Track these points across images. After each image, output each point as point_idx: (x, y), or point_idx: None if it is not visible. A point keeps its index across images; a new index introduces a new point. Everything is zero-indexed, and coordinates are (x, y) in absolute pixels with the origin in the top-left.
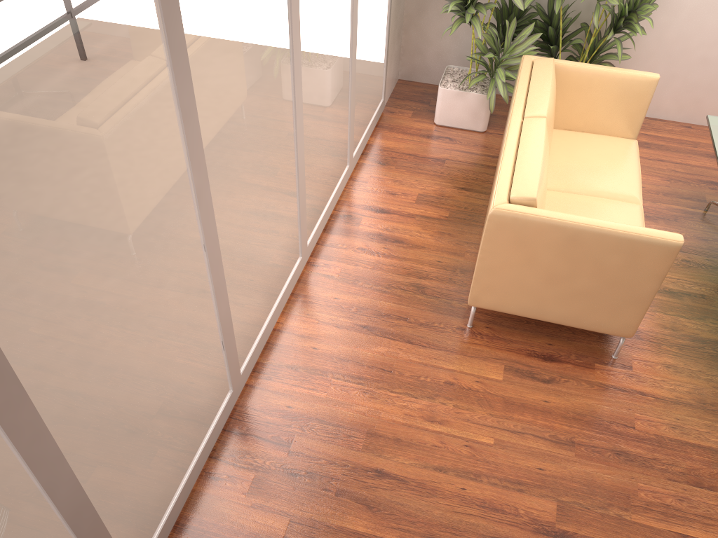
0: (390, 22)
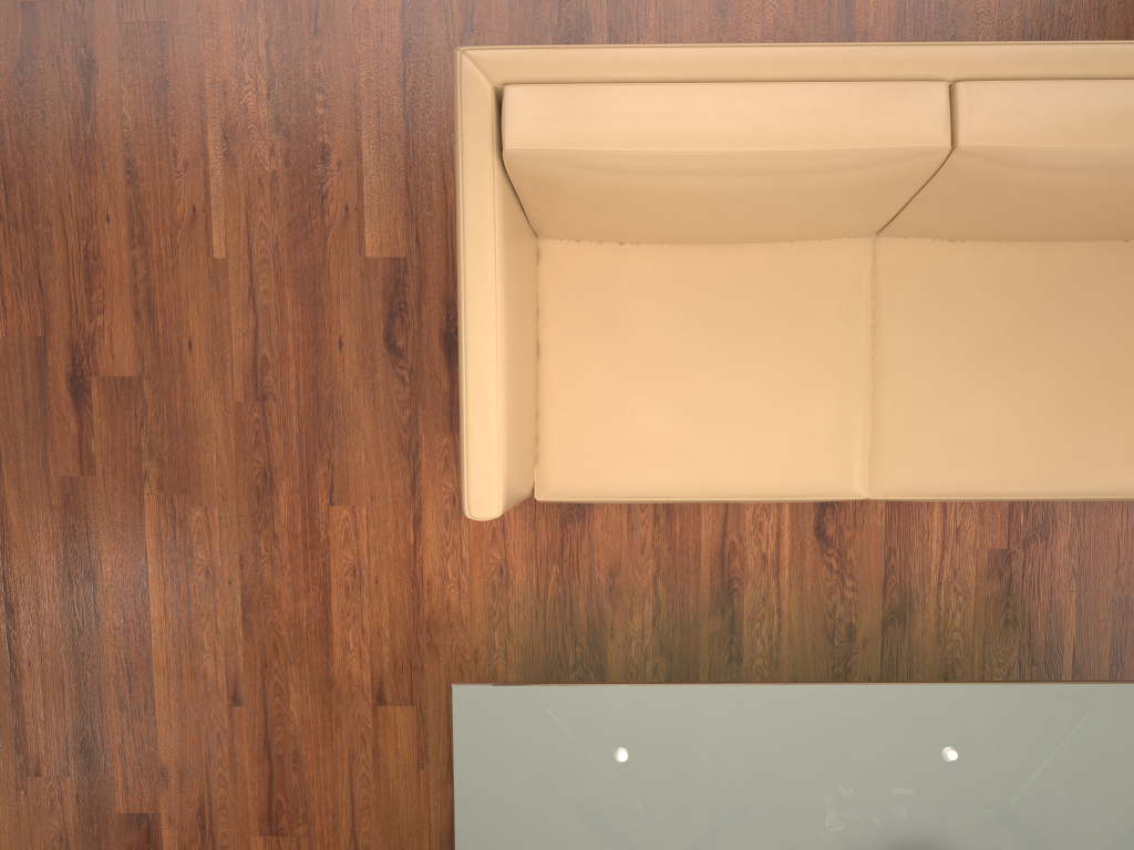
0: None
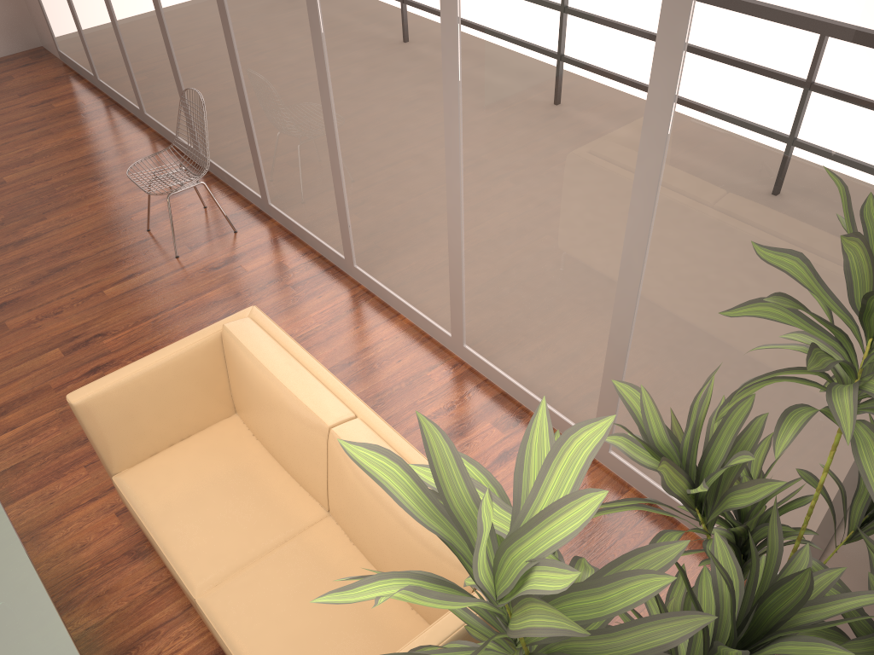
0: None
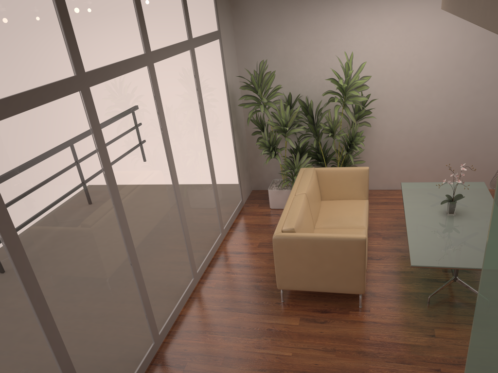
0: (239, 163)
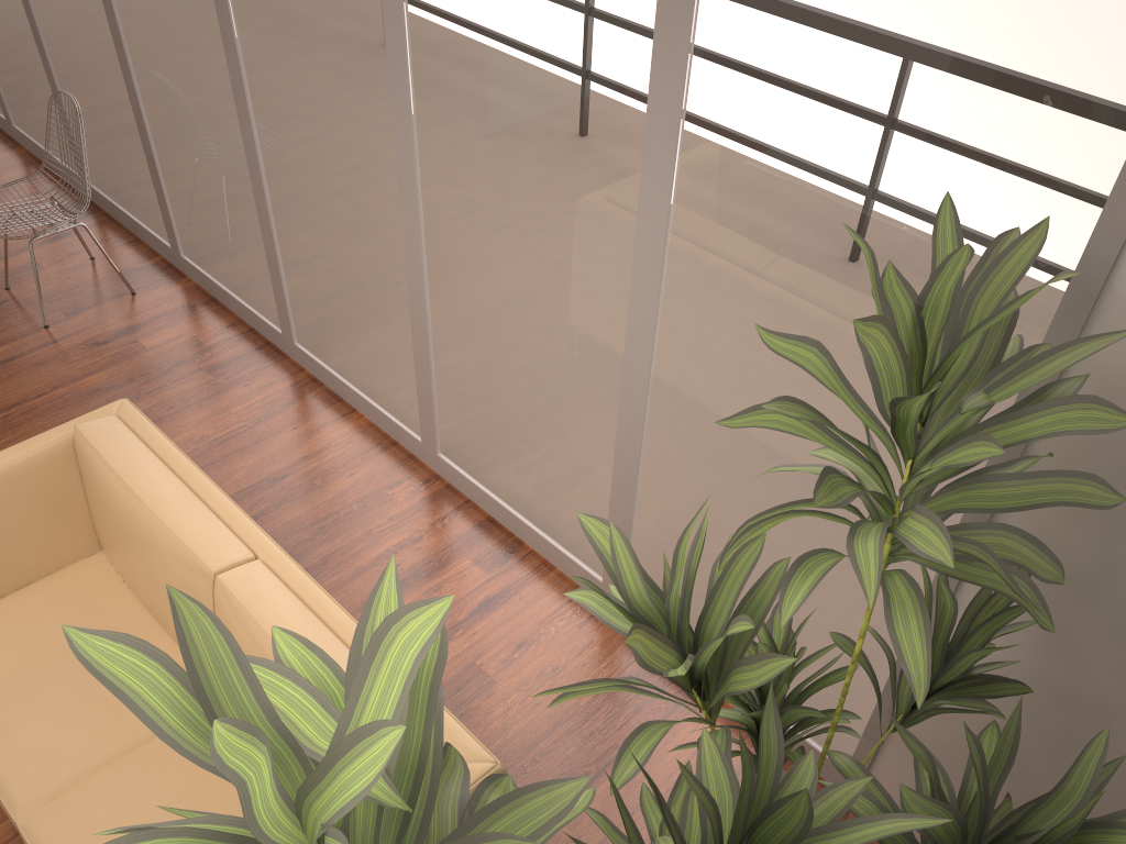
0: None
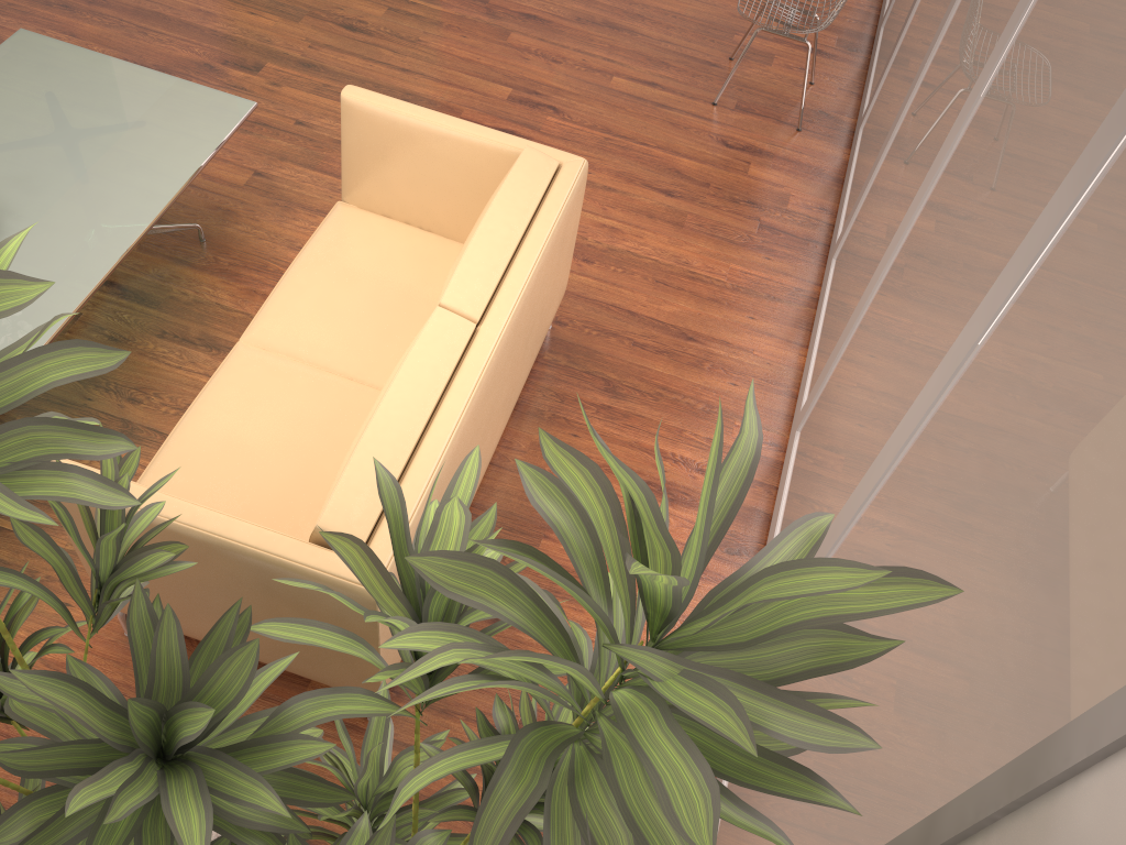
0: None
